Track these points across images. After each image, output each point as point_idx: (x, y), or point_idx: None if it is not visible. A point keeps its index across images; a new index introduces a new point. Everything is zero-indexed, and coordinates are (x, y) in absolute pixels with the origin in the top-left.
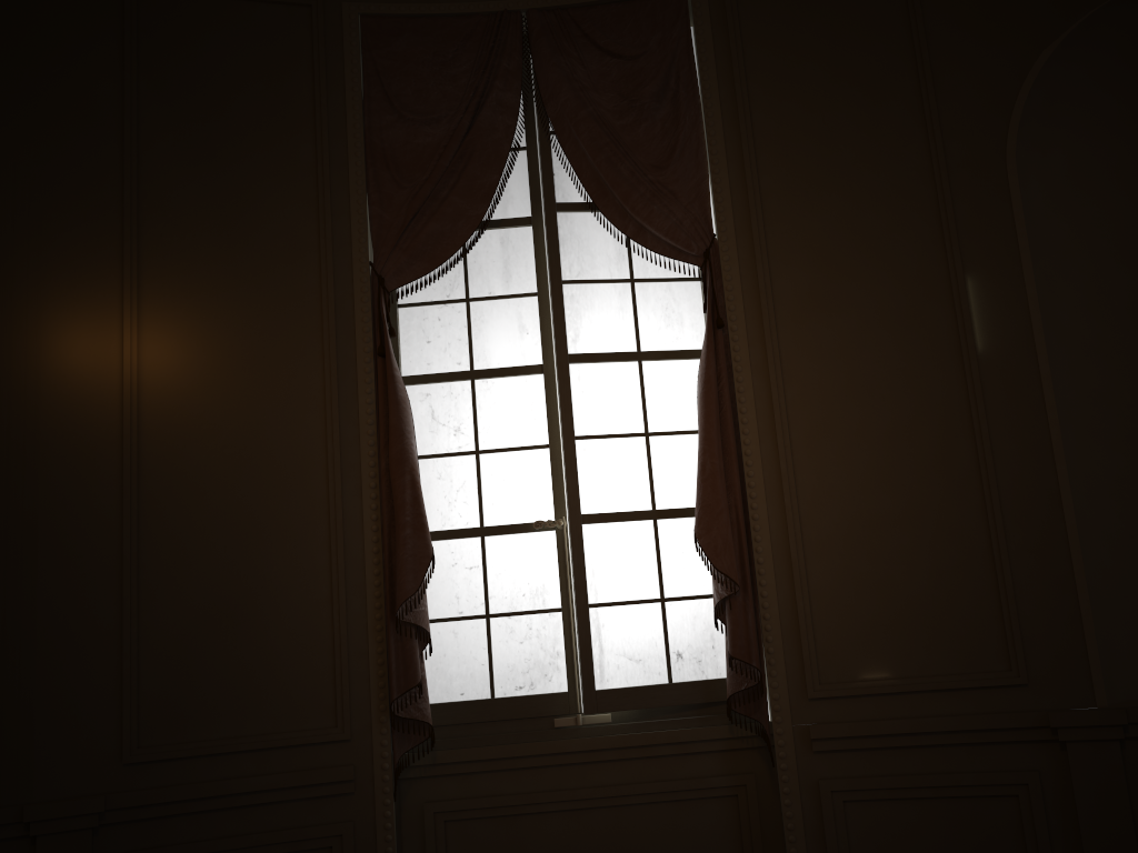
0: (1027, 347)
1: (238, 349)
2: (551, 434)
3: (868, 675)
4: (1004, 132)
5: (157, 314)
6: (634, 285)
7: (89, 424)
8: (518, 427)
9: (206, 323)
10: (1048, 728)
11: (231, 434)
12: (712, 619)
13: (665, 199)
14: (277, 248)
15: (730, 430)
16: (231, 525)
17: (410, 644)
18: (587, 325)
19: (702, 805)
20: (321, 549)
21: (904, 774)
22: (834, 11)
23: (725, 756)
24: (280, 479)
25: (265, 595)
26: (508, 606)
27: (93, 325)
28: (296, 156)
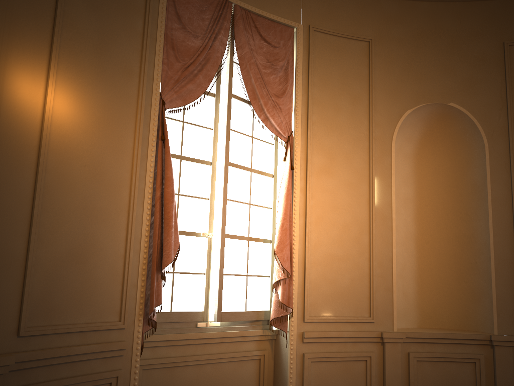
0: (389, 207)
1: (98, 115)
2: (211, 194)
3: (324, 314)
4: (392, 132)
5: (63, 82)
6: (252, 139)
7: (23, 134)
8: (197, 187)
9: (85, 96)
10: (379, 337)
11: (89, 160)
12: (261, 285)
13: (277, 110)
14: (121, 68)
15: (291, 212)
16: (84, 209)
17: (161, 283)
18: (235, 151)
19: (247, 363)
20: (123, 229)
21: (331, 352)
22: (345, 64)
23: (257, 342)
24: (109, 189)
25: (95, 249)
26: (182, 269)
27: (32, 77)
28: (134, 24)
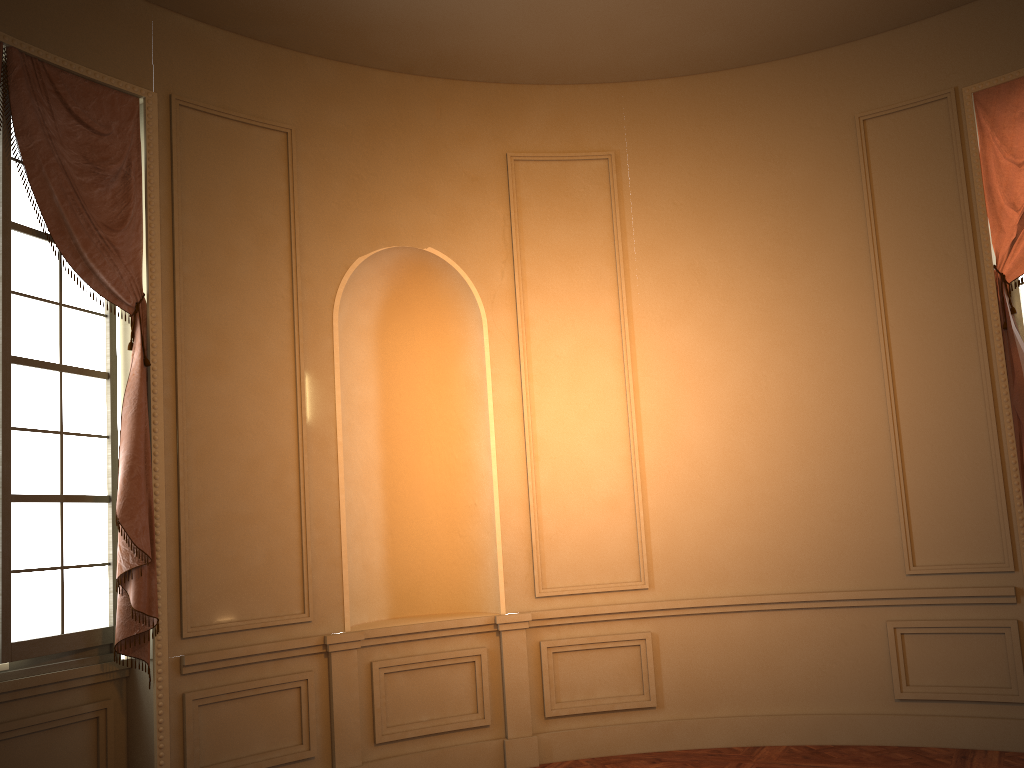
0: (332, 424)
1: None
2: None
3: (221, 620)
4: (334, 295)
5: None
6: (62, 309)
7: None
8: None
9: None
10: (321, 645)
11: None
12: (94, 582)
13: (111, 254)
14: None
15: (149, 444)
16: None
17: None
18: (25, 334)
19: (71, 729)
20: None
21: (236, 683)
22: (243, 171)
23: (91, 689)
24: None
25: None
26: None
27: None
28: None
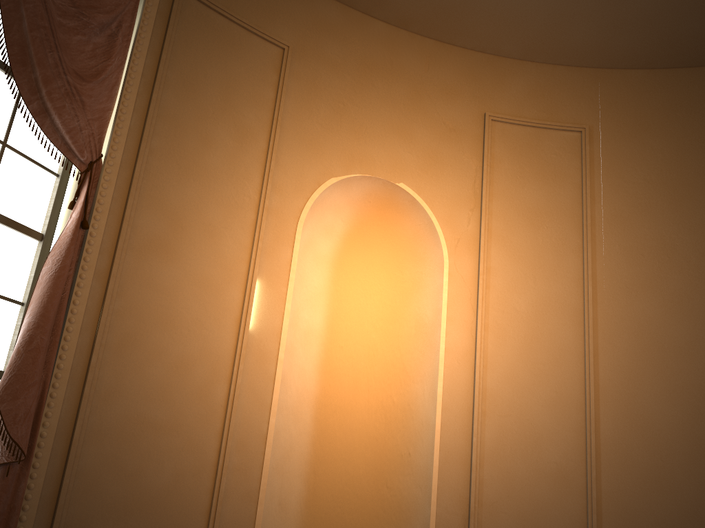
0: (276, 338)
1: None
2: None
3: None
4: (301, 207)
5: None
6: (4, 149)
7: None
8: None
9: None
10: None
11: None
12: None
13: (75, 103)
14: None
15: (63, 315)
16: None
17: None
18: None
19: None
20: None
21: None
22: (235, 70)
23: None
24: None
25: None
26: None
27: None
28: None
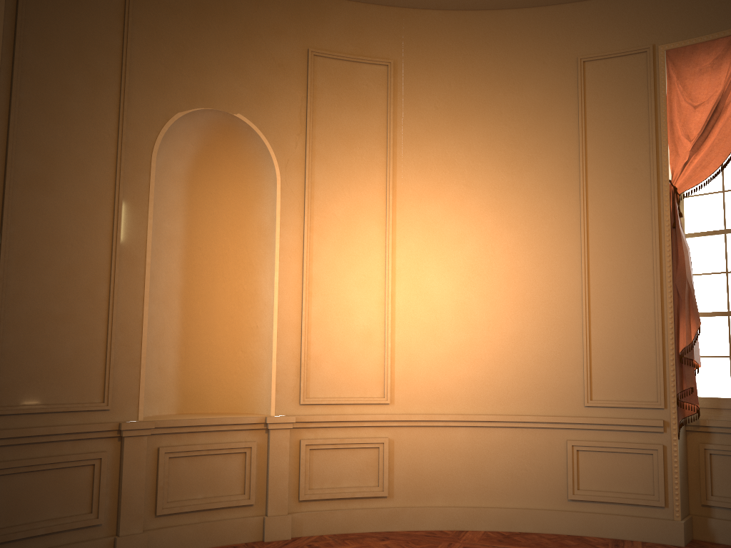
0: (143, 247)
1: None
2: None
3: (27, 402)
4: (154, 140)
5: None
6: None
7: None
8: None
9: None
10: (116, 430)
11: None
12: None
13: None
14: None
15: None
16: None
17: None
18: None
19: None
20: None
21: (36, 457)
22: (83, 22)
23: None
24: None
25: None
26: None
27: None
28: None
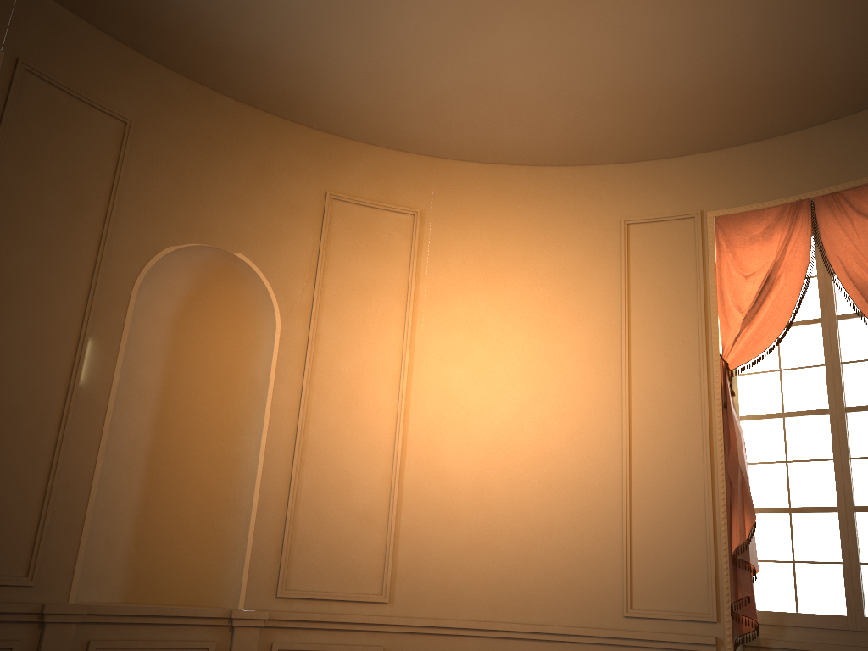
0: (106, 392)
1: None
2: None
3: None
4: (137, 273)
5: None
6: None
7: None
8: None
9: None
10: (38, 614)
11: None
12: None
13: None
14: None
15: None
16: None
17: None
18: None
19: None
20: None
21: None
22: (74, 143)
23: None
24: None
25: None
26: None
27: None
28: None
